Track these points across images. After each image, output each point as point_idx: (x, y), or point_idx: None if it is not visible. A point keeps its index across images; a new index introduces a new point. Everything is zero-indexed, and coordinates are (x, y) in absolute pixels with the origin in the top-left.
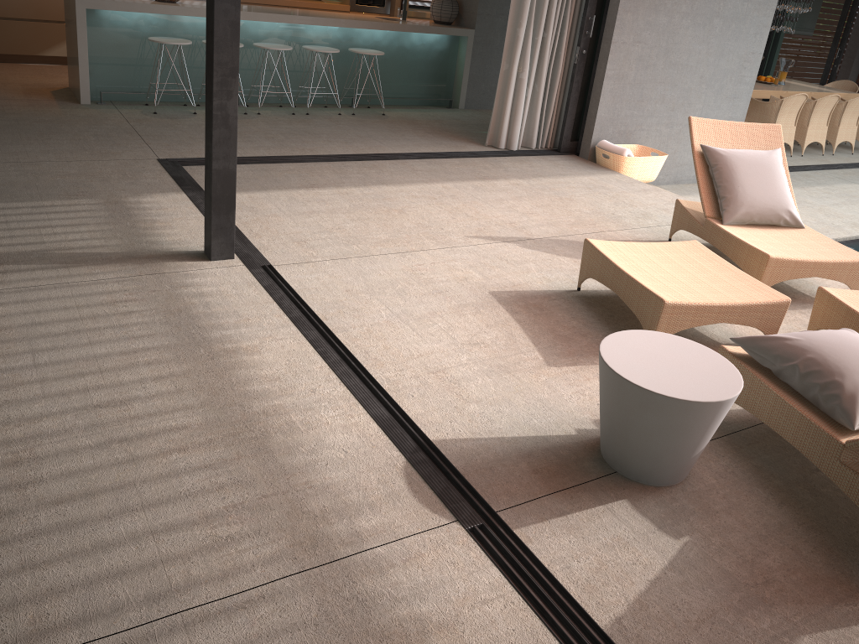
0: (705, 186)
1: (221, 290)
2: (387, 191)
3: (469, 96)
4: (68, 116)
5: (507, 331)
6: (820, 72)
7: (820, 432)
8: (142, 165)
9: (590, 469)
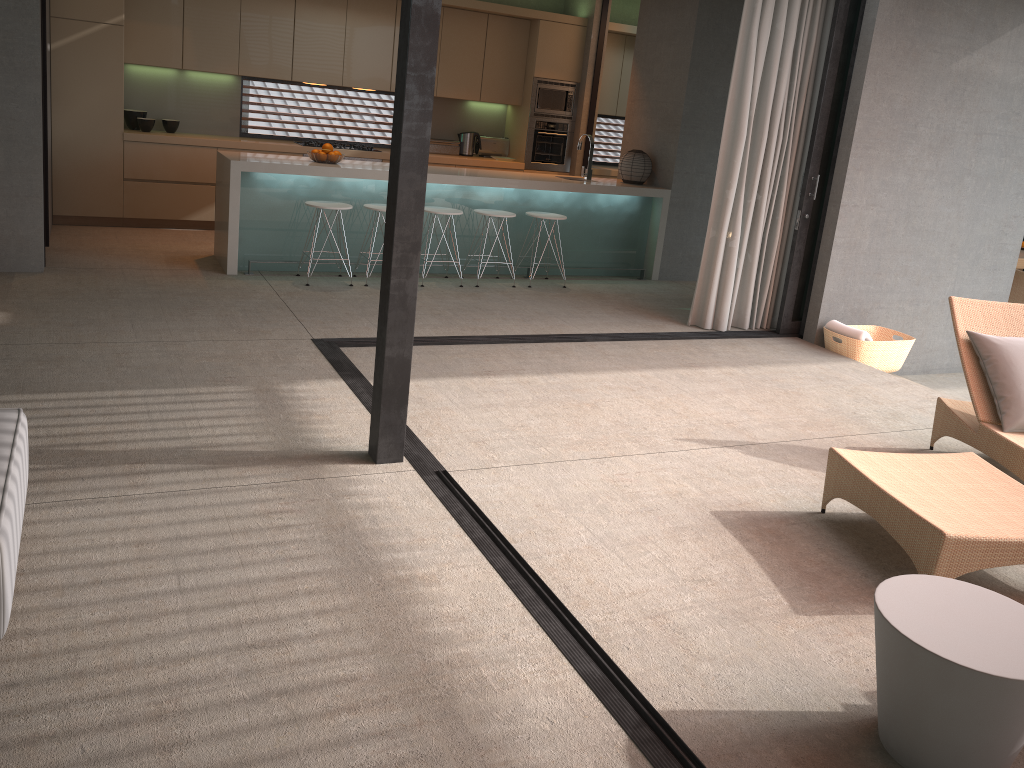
0: (976, 382)
1: (390, 501)
2: (576, 380)
3: (664, 266)
4: (213, 288)
5: (738, 565)
6: None
7: None
8: (294, 346)
9: (869, 762)
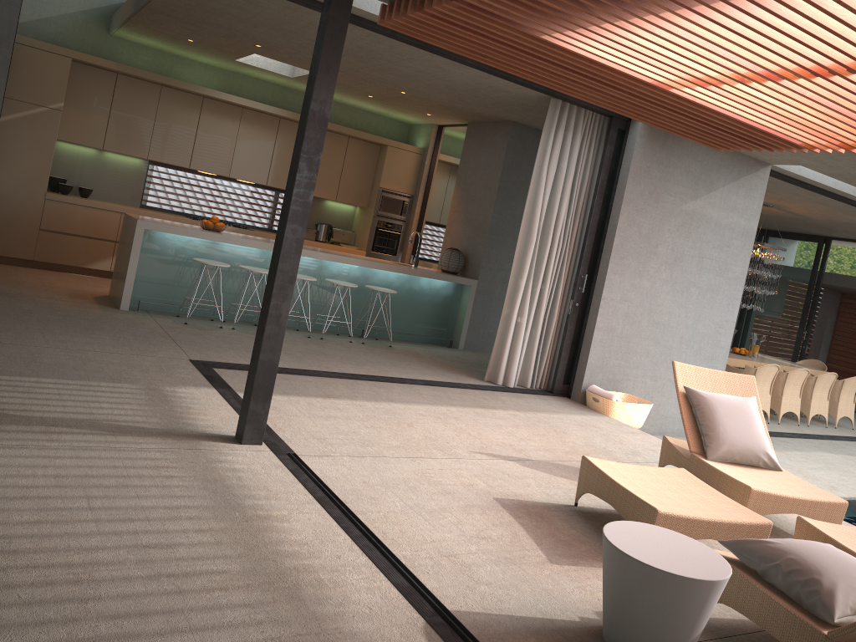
0: (690, 424)
1: (252, 468)
2: (397, 407)
3: (468, 338)
4: (109, 317)
5: (511, 531)
6: (791, 351)
7: (804, 625)
8: (176, 363)
9: None
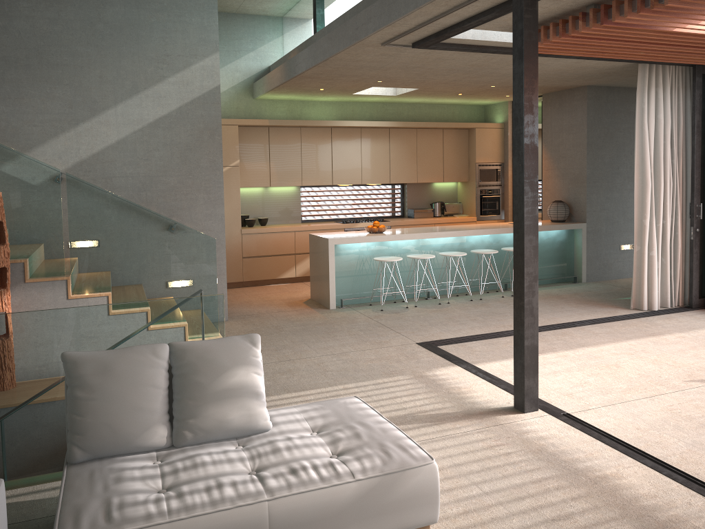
0: None
1: (552, 433)
2: (592, 351)
3: (588, 272)
4: (330, 318)
5: None
6: None
7: None
8: (411, 348)
9: None
